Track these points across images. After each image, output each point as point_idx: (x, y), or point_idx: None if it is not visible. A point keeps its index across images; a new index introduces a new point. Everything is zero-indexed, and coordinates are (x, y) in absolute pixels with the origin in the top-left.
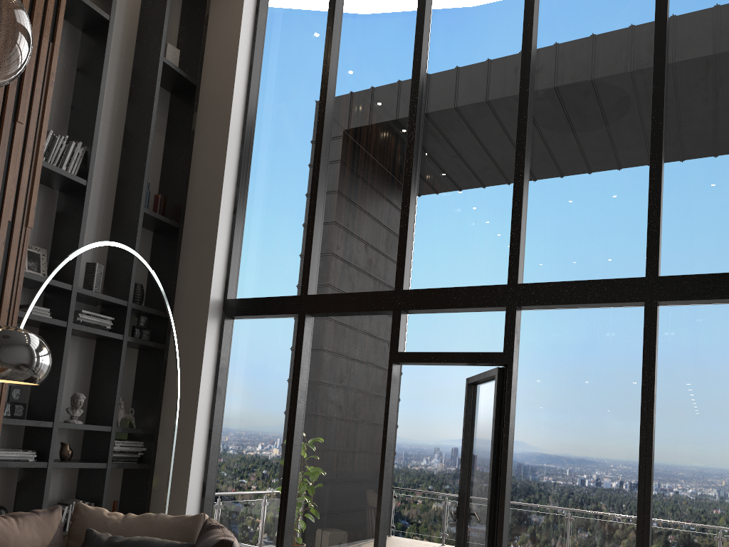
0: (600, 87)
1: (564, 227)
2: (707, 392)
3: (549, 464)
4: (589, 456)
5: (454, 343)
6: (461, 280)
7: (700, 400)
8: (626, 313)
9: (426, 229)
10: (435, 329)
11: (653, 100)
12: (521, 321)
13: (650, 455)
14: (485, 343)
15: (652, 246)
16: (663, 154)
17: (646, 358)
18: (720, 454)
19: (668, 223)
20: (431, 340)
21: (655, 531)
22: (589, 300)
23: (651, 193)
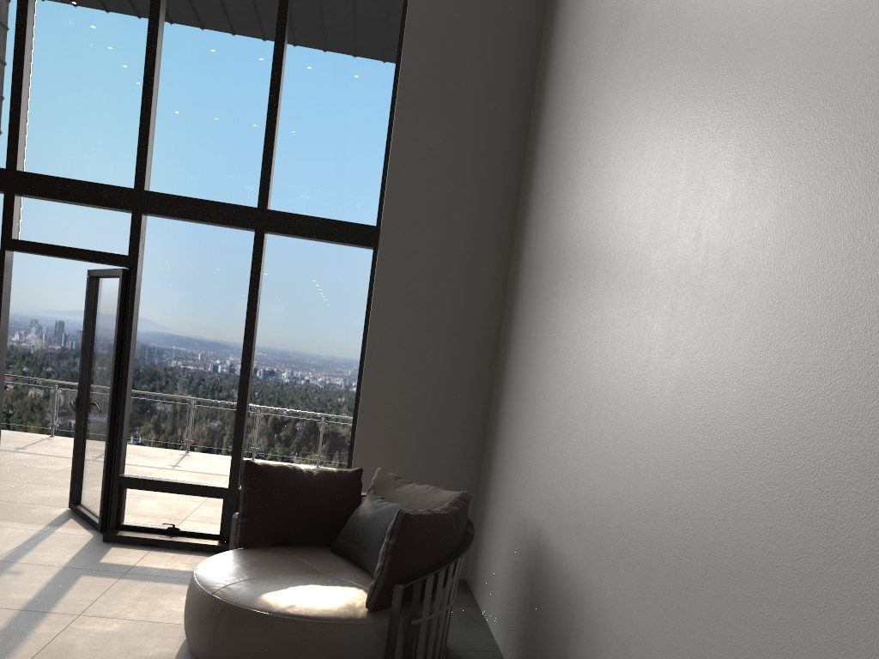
0: (232, 7)
1: (192, 142)
2: (296, 311)
3: (168, 362)
4: (203, 356)
5: (77, 238)
6: (85, 173)
7: (291, 317)
8: (241, 236)
9: (44, 105)
10: (55, 219)
11: (276, 42)
12: (147, 227)
13: (250, 358)
14: (110, 243)
15: (265, 181)
16: (280, 98)
17: (253, 279)
18: (301, 359)
19: (279, 162)
20: (50, 231)
21: (250, 417)
22: (209, 219)
23: (268, 132)
